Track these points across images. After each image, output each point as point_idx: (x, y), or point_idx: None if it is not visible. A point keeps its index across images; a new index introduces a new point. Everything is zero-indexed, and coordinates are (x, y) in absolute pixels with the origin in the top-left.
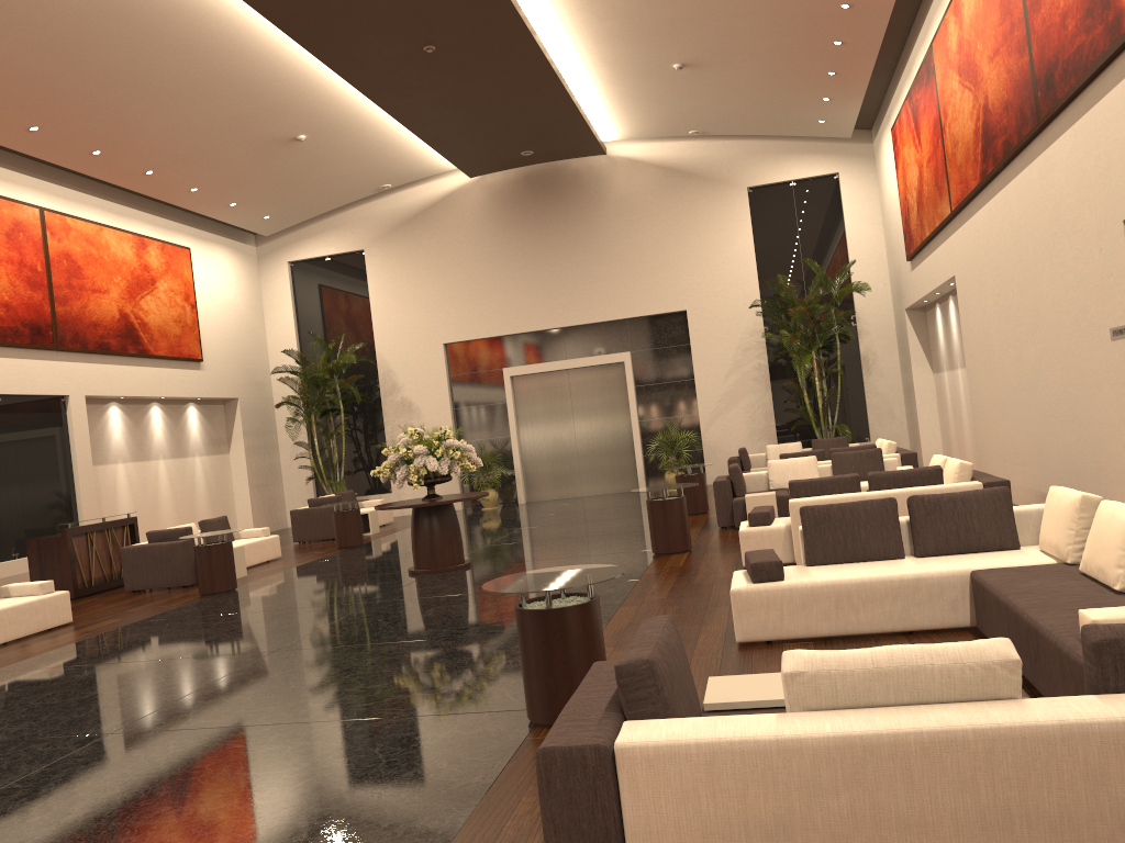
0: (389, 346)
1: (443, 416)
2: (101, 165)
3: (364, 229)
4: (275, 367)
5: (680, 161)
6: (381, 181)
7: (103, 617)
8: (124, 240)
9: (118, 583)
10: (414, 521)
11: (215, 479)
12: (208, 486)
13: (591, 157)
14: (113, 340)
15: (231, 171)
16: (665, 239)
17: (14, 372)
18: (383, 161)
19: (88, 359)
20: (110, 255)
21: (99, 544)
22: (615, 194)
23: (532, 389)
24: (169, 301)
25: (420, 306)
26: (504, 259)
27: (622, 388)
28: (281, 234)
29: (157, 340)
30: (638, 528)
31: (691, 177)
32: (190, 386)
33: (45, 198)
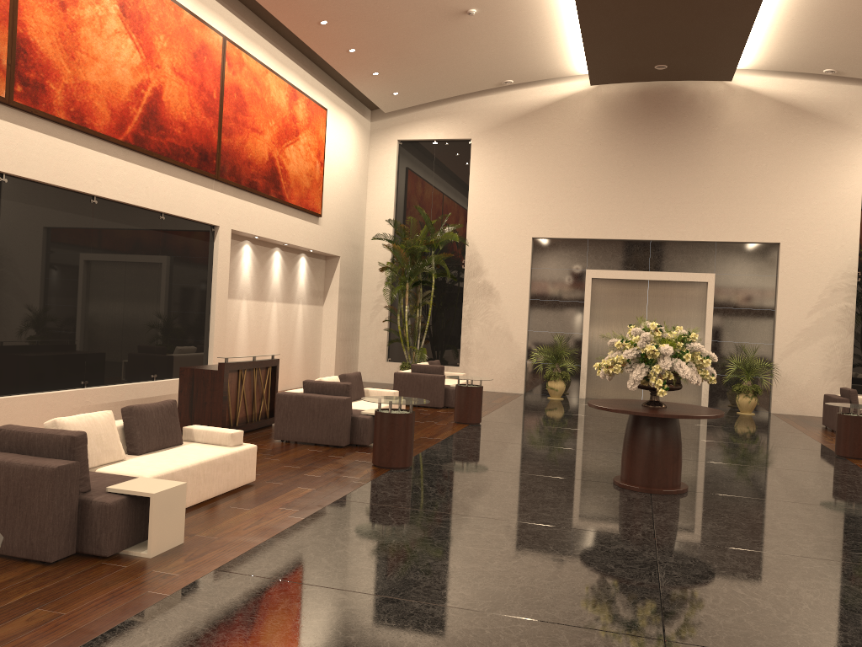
0: (480, 231)
1: (520, 304)
2: (287, 4)
3: (474, 120)
4: (376, 233)
5: (800, 99)
6: (508, 76)
7: (285, 480)
8: (281, 88)
9: (257, 425)
10: (636, 429)
11: (310, 327)
12: (304, 333)
13: (709, 83)
14: (260, 181)
15: (392, 37)
16: (770, 172)
17: (180, 193)
18: (523, 54)
19: (238, 194)
20: (269, 98)
21: (246, 383)
22: (728, 122)
23: (610, 293)
24: (306, 154)
25: (515, 199)
26: (606, 167)
27: (699, 306)
28: (396, 113)
29: (292, 189)
30: (819, 467)
31: (808, 115)
32: (308, 238)
33: (228, 28)
